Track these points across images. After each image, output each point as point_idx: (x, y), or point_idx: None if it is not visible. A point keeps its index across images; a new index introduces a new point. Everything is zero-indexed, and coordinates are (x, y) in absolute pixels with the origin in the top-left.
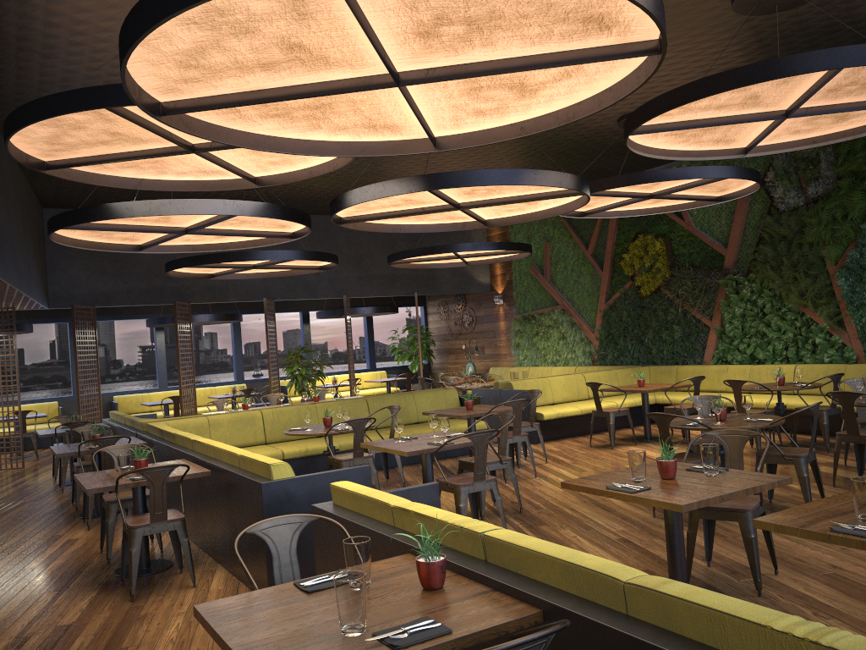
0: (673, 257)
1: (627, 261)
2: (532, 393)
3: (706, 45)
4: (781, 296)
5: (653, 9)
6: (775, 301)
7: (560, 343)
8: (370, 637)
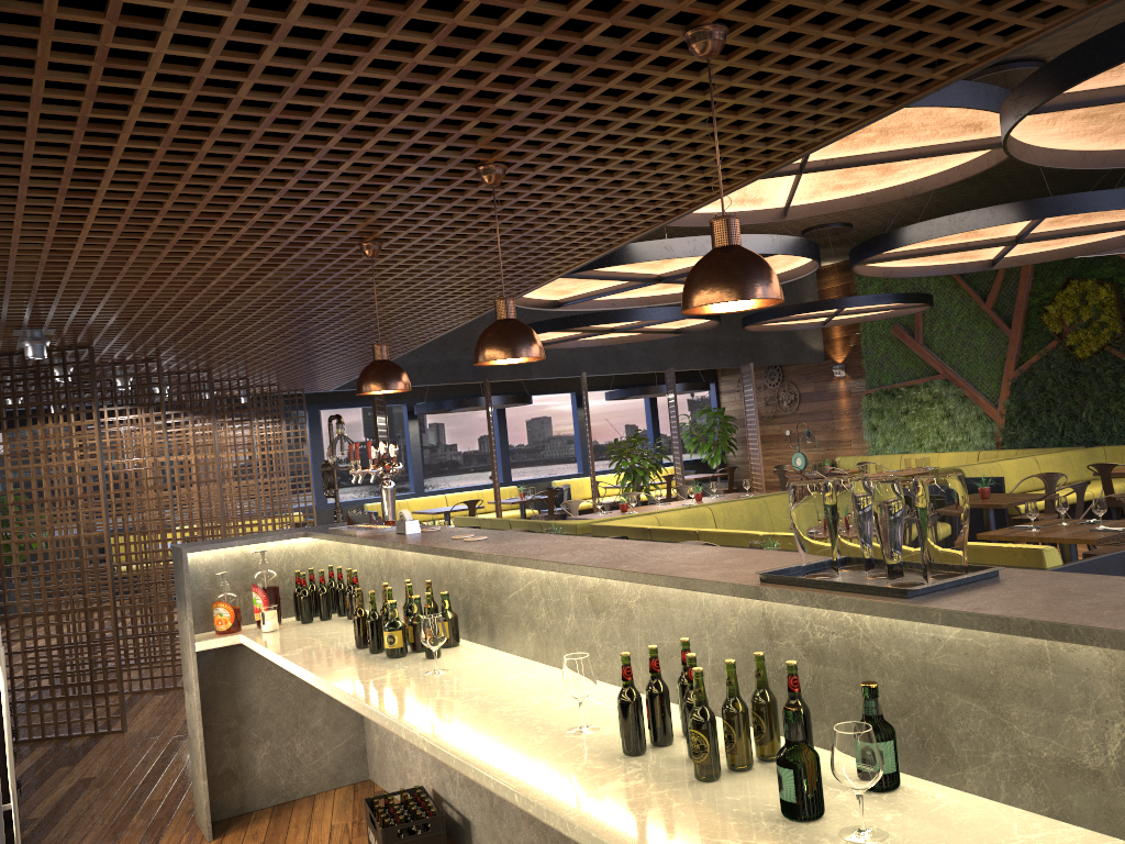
0: (1124, 308)
1: (1051, 314)
2: (1046, 478)
3: None
4: None
5: None
6: None
7: (944, 422)
8: None
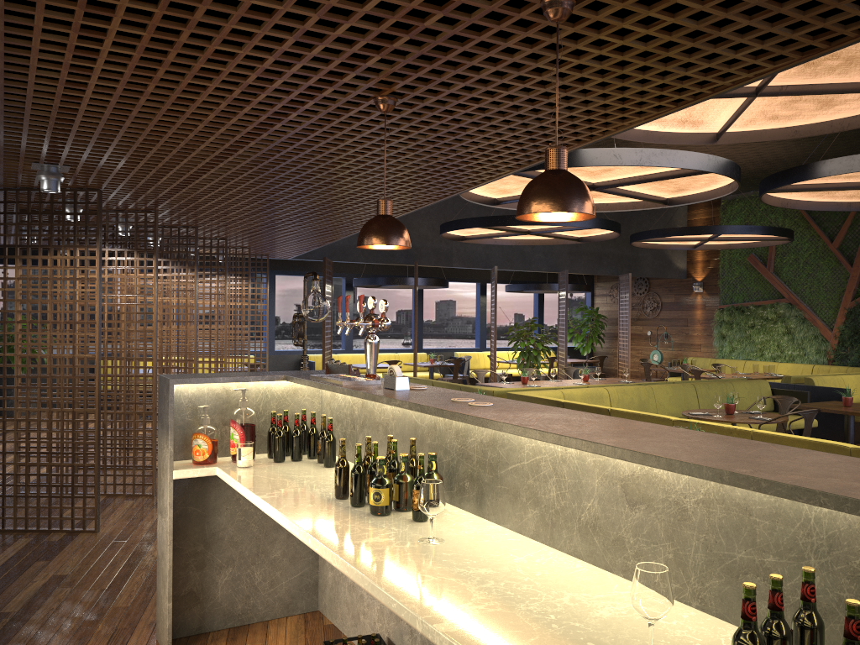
0: None
1: None
2: None
3: None
4: None
5: None
6: None
7: (784, 338)
8: None
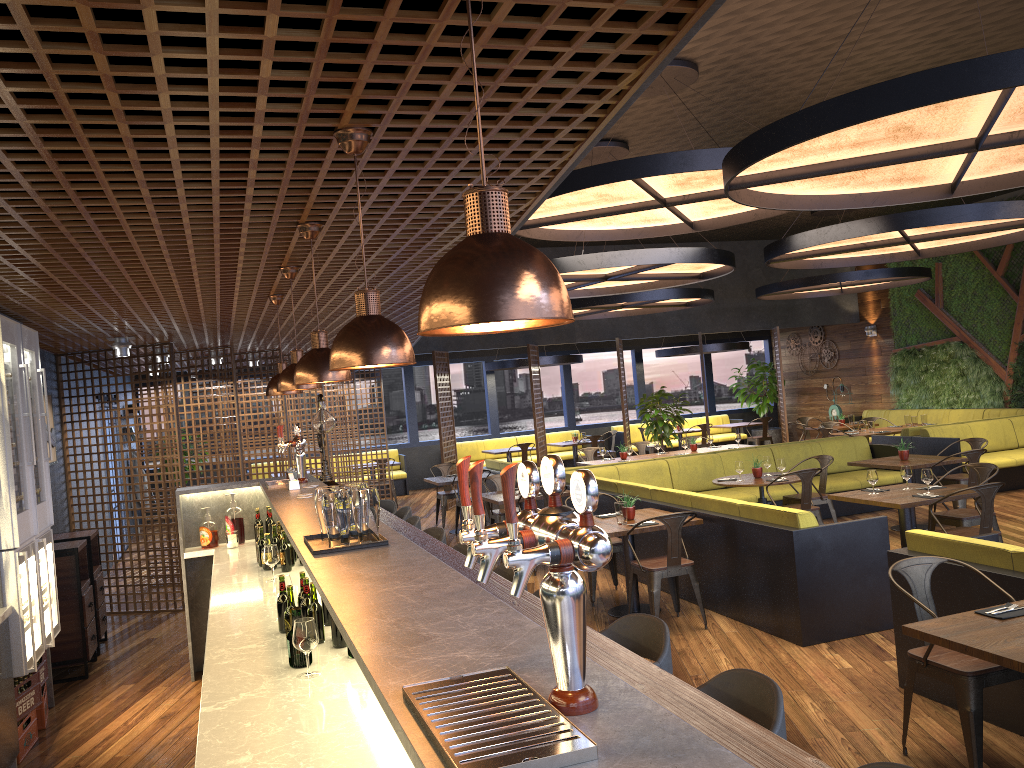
0: None
1: None
2: (973, 442)
3: None
4: None
5: None
6: None
7: (958, 381)
8: None
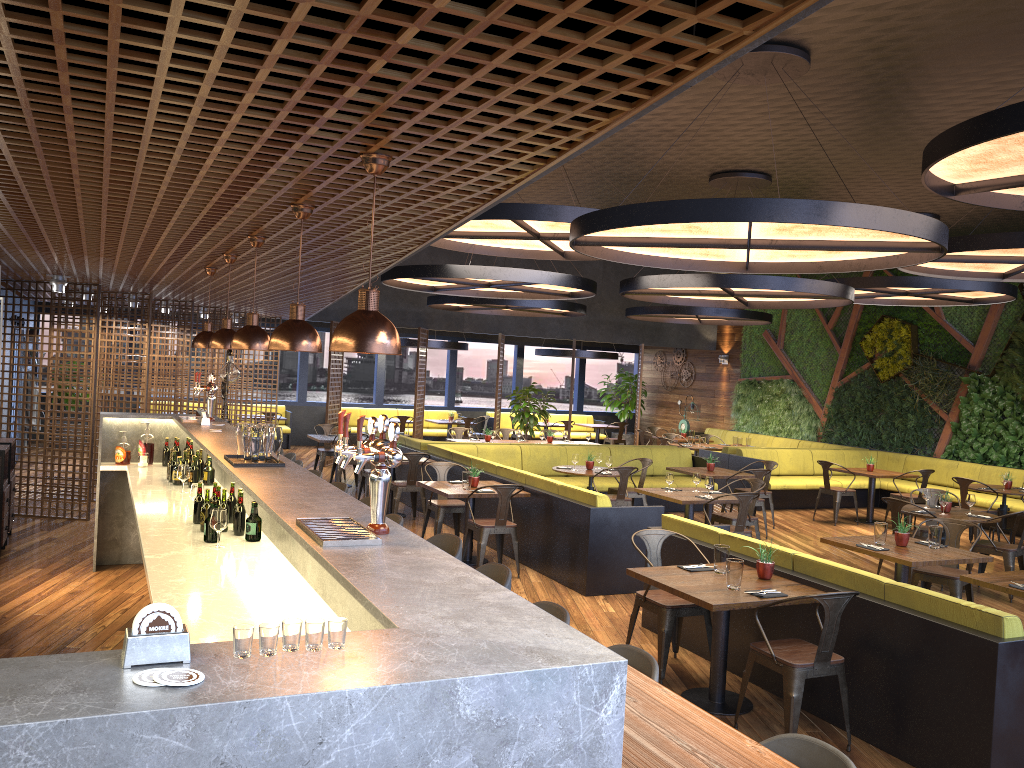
0: (917, 346)
1: (868, 342)
2: (767, 464)
3: None
4: (1022, 402)
5: (941, 241)
6: (1016, 406)
7: (785, 413)
8: (744, 592)
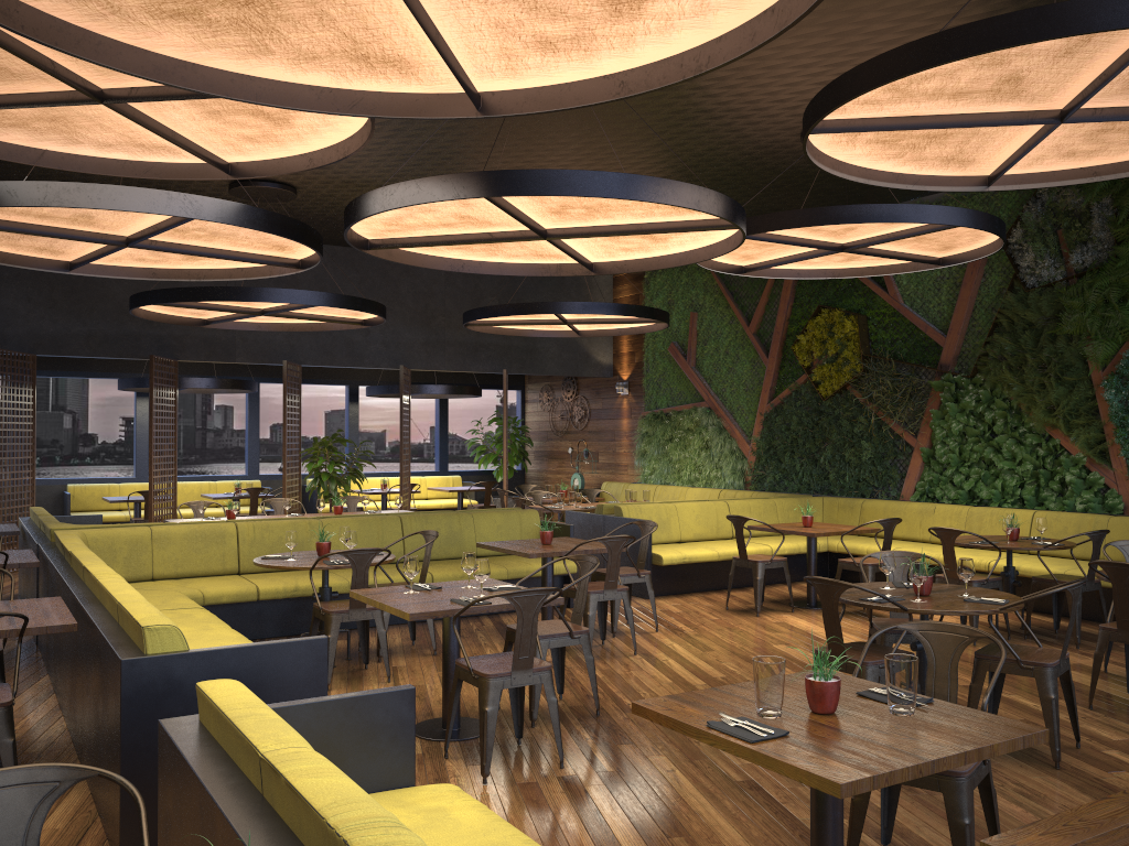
0: (869, 344)
1: (803, 345)
2: (644, 527)
3: (941, 13)
4: (1019, 410)
5: None
6: (1010, 417)
7: (701, 454)
8: None
